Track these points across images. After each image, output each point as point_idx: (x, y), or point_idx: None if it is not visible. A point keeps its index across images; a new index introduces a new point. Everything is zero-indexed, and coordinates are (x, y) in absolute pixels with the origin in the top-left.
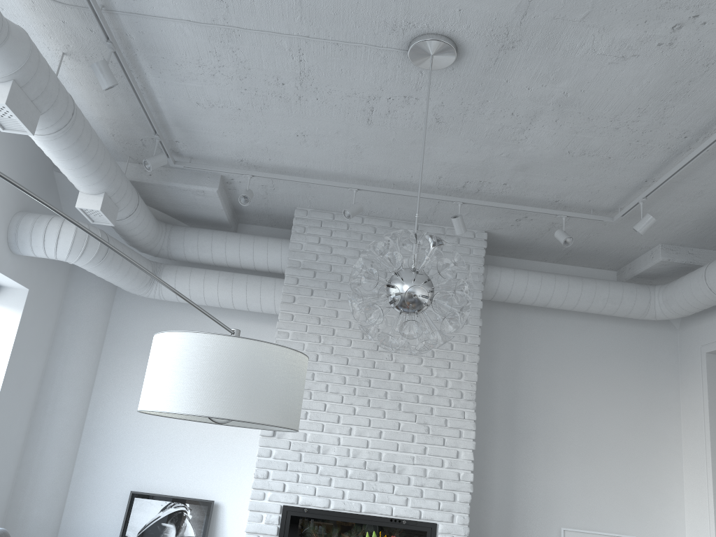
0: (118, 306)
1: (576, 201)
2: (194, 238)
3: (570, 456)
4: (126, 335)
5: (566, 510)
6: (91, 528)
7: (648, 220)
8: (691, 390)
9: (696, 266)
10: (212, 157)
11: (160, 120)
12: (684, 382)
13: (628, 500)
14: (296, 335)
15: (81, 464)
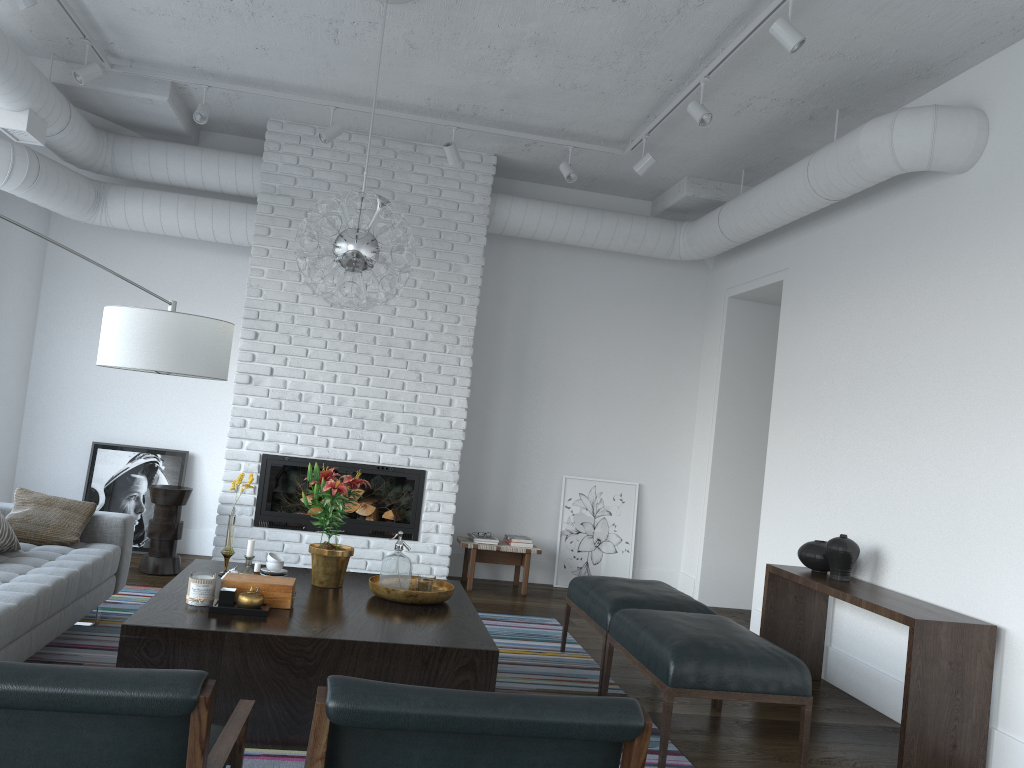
0: (56, 232)
1: (583, 130)
2: (144, 152)
3: (580, 404)
4: (70, 268)
5: (570, 458)
6: (51, 481)
7: (647, 160)
8: (712, 336)
9: (723, 203)
10: (158, 62)
11: (89, 22)
12: (708, 327)
13: (636, 449)
14: (273, 273)
15: (31, 414)
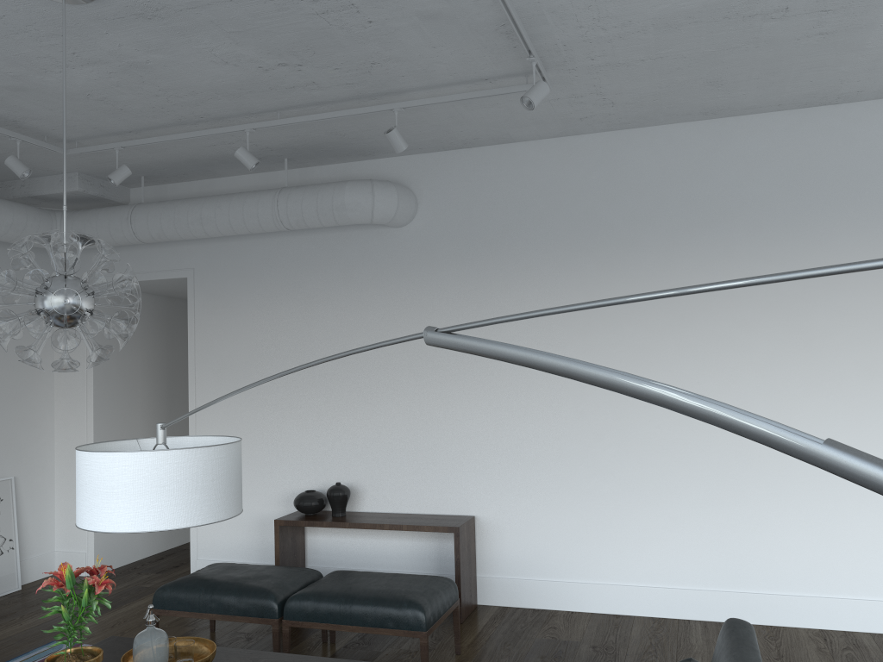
0: None
1: (39, 126)
2: None
3: None
4: None
5: None
6: None
7: (126, 173)
8: None
9: (103, 199)
10: None
11: None
12: None
13: (6, 442)
14: None
15: None
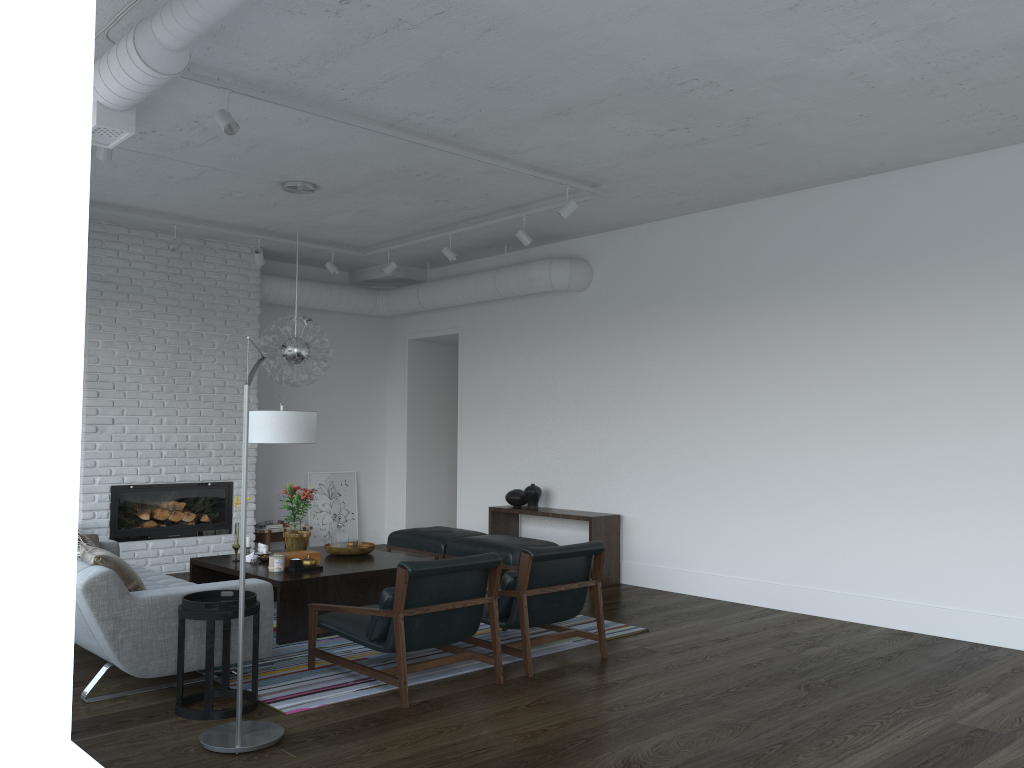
0: None
1: (343, 242)
2: None
3: None
4: None
5: (310, 459)
6: None
7: (393, 266)
8: (396, 365)
9: (408, 279)
10: None
11: None
12: (391, 359)
13: (352, 447)
14: (107, 343)
15: None
